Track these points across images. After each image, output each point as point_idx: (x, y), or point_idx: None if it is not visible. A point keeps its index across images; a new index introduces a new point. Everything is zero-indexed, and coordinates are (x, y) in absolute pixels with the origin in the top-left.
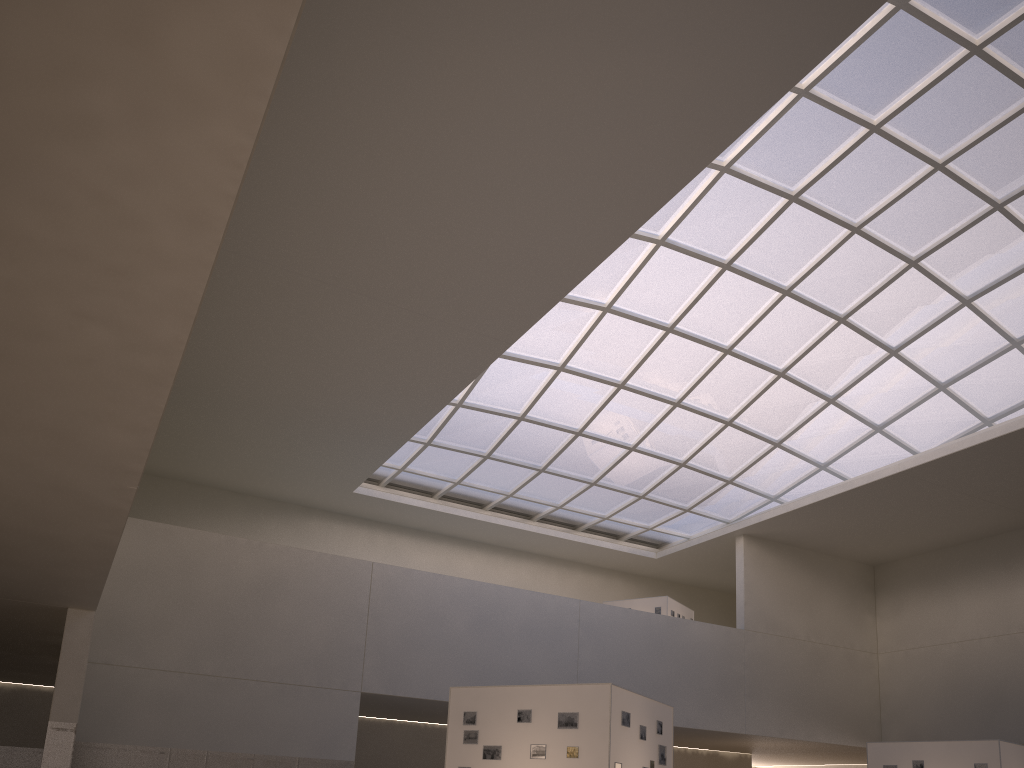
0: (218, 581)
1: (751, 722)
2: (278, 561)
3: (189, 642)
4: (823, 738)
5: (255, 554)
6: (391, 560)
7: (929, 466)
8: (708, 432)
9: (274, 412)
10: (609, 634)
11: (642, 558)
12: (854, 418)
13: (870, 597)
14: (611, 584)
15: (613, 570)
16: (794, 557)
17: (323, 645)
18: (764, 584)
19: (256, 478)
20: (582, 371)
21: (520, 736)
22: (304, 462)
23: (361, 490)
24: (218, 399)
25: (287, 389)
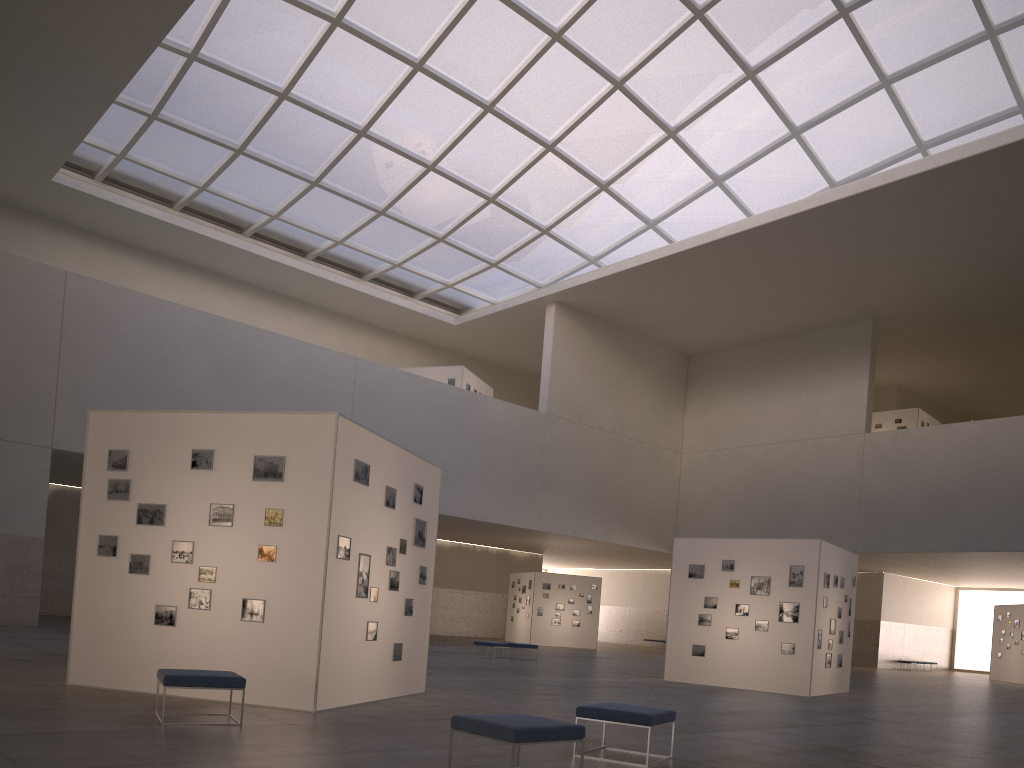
0: None
1: (545, 518)
2: None
3: None
4: (618, 539)
5: None
6: None
7: (770, 229)
8: (525, 158)
9: None
10: (391, 404)
11: (439, 323)
12: (694, 163)
13: (681, 391)
14: (402, 353)
15: (406, 336)
16: (608, 336)
17: None
18: (573, 364)
19: None
20: (366, 33)
21: (195, 491)
22: None
23: (65, 180)
24: None
25: None
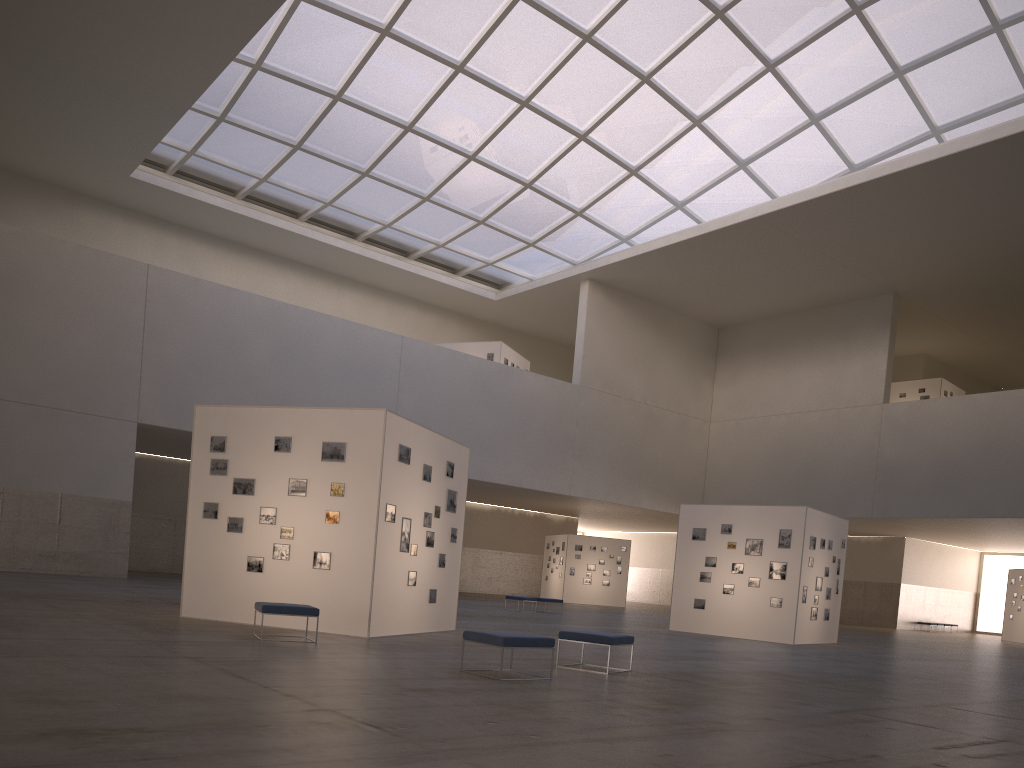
0: None
1: (577, 484)
2: (20, 250)
3: None
4: (647, 504)
5: None
6: (186, 273)
7: (788, 213)
8: (559, 147)
9: (0, 40)
10: (434, 378)
11: (480, 299)
12: (719, 148)
13: (711, 362)
14: (446, 327)
15: (449, 311)
16: (640, 311)
17: (87, 363)
18: (605, 338)
19: None
20: (412, 40)
21: (278, 469)
22: (58, 125)
23: (141, 175)
24: None
25: (11, 3)
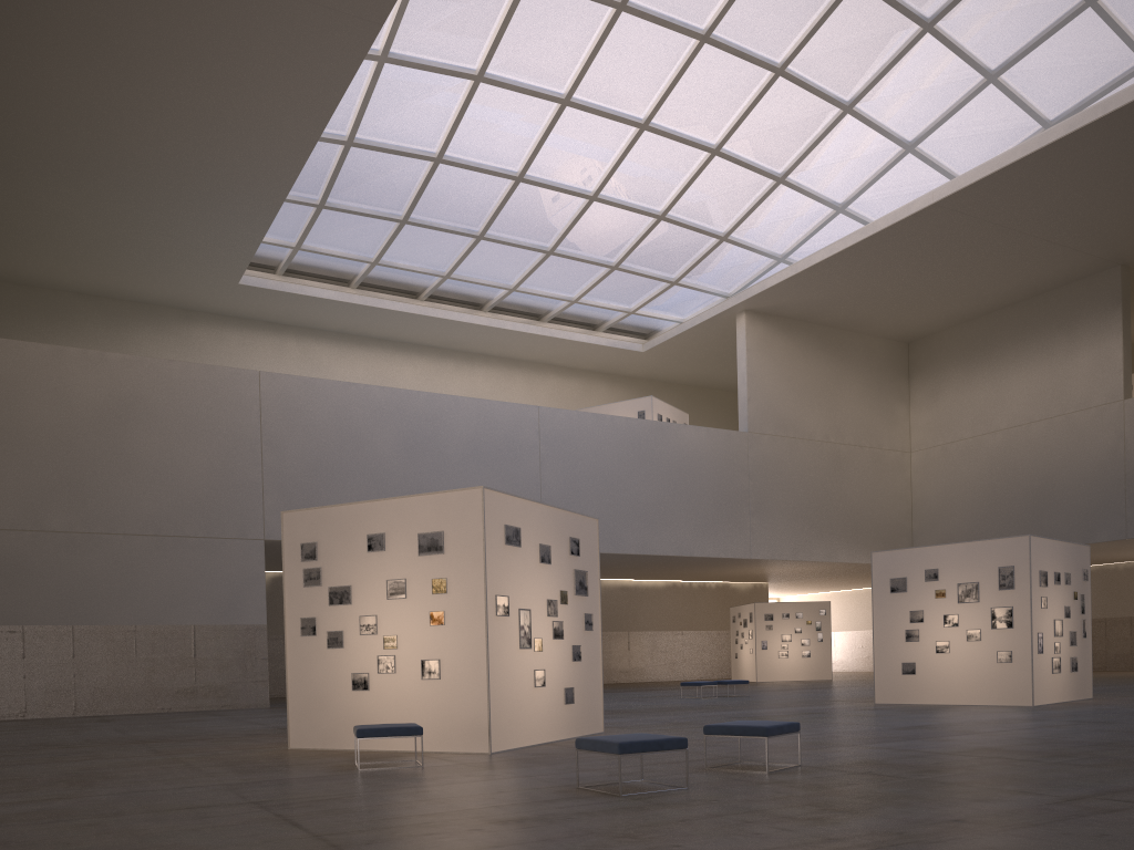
0: (50, 408)
1: (758, 544)
2: (129, 377)
3: (24, 491)
4: (844, 557)
5: (95, 369)
6: (308, 375)
7: (971, 192)
8: (690, 167)
9: (89, 166)
10: (578, 448)
11: (626, 353)
12: (878, 134)
13: (903, 383)
14: (592, 390)
15: (594, 372)
16: (809, 337)
17: (206, 484)
18: (772, 374)
19: (106, 272)
20: (510, 81)
21: (373, 571)
22: (159, 243)
23: (250, 281)
24: (4, 149)
25: (93, 126)
